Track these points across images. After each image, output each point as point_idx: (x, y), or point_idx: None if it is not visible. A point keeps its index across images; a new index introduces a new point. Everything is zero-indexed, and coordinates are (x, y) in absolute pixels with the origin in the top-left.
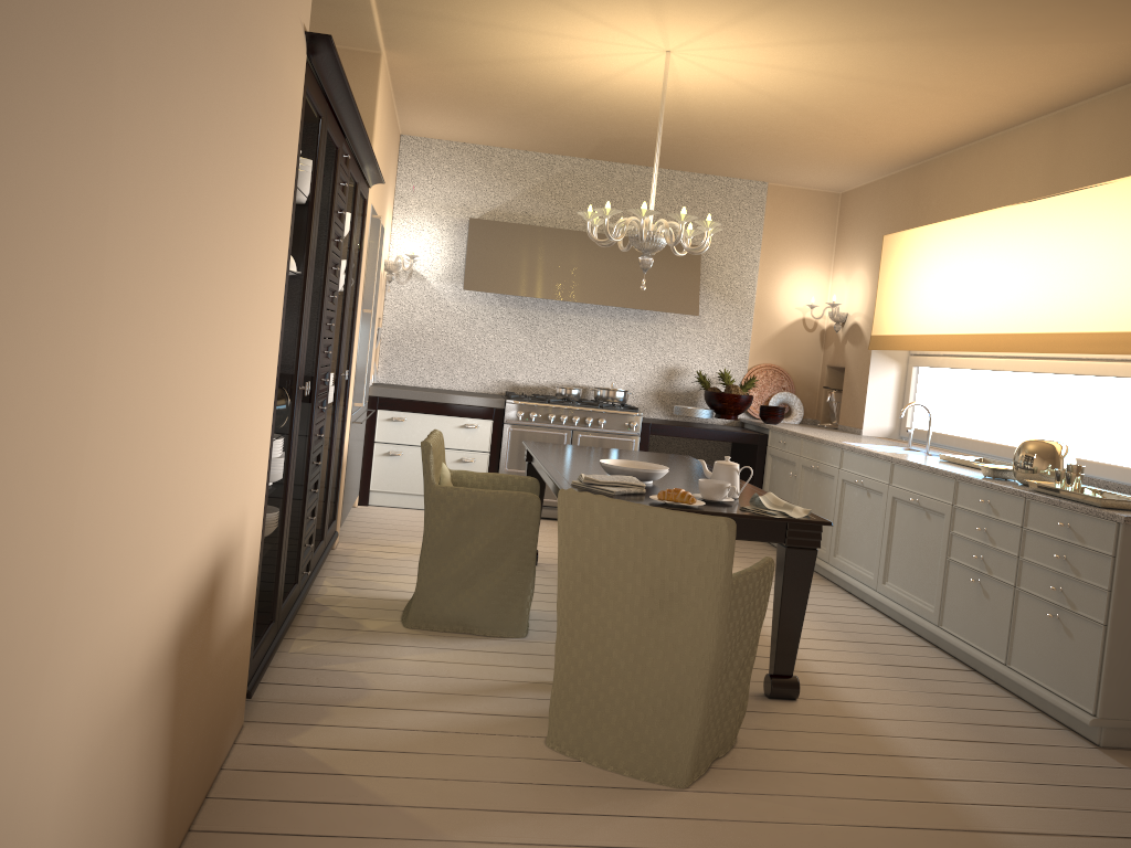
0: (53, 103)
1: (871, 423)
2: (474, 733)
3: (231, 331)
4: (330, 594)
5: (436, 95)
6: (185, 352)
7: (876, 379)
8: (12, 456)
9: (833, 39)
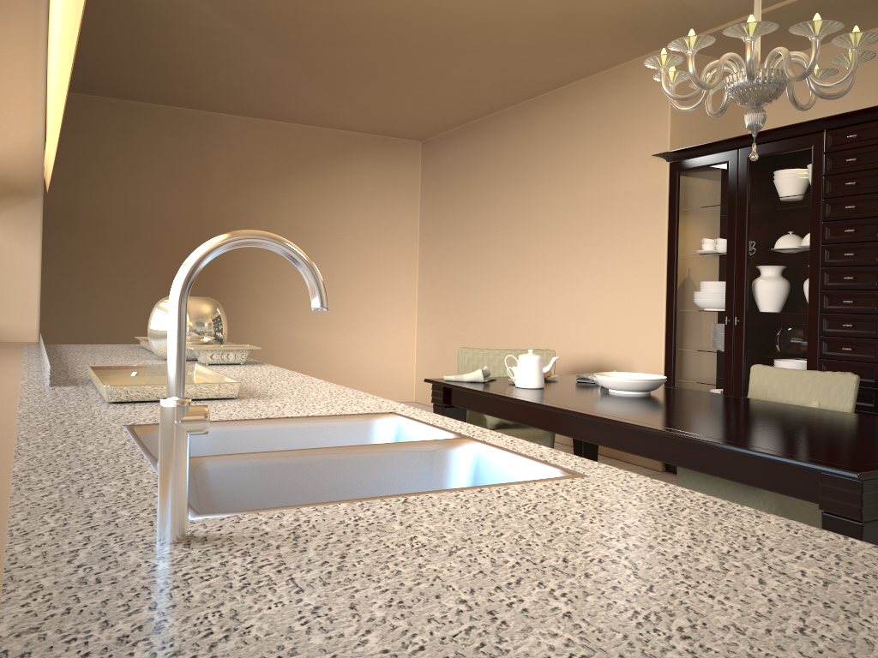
0: (512, 259)
1: None
2: None
3: (595, 289)
4: None
5: None
6: (562, 295)
7: None
8: (509, 308)
9: None
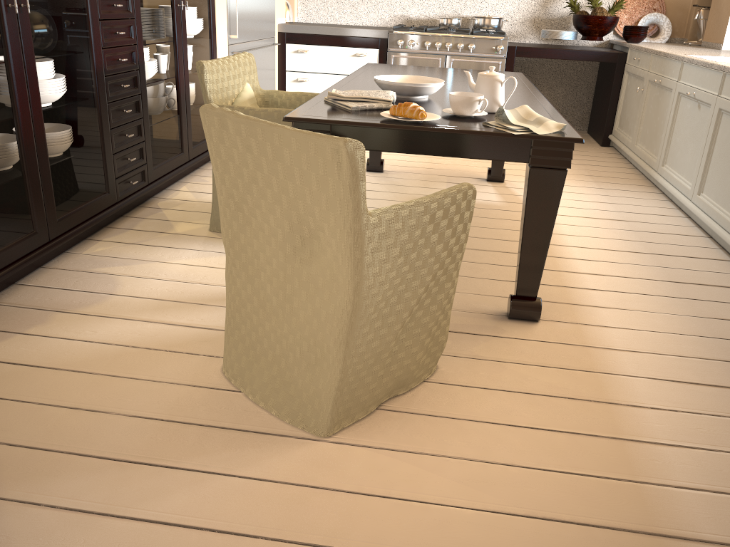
0: None
1: None
2: (162, 350)
3: None
4: (176, 198)
5: None
6: None
7: None
8: None
9: None
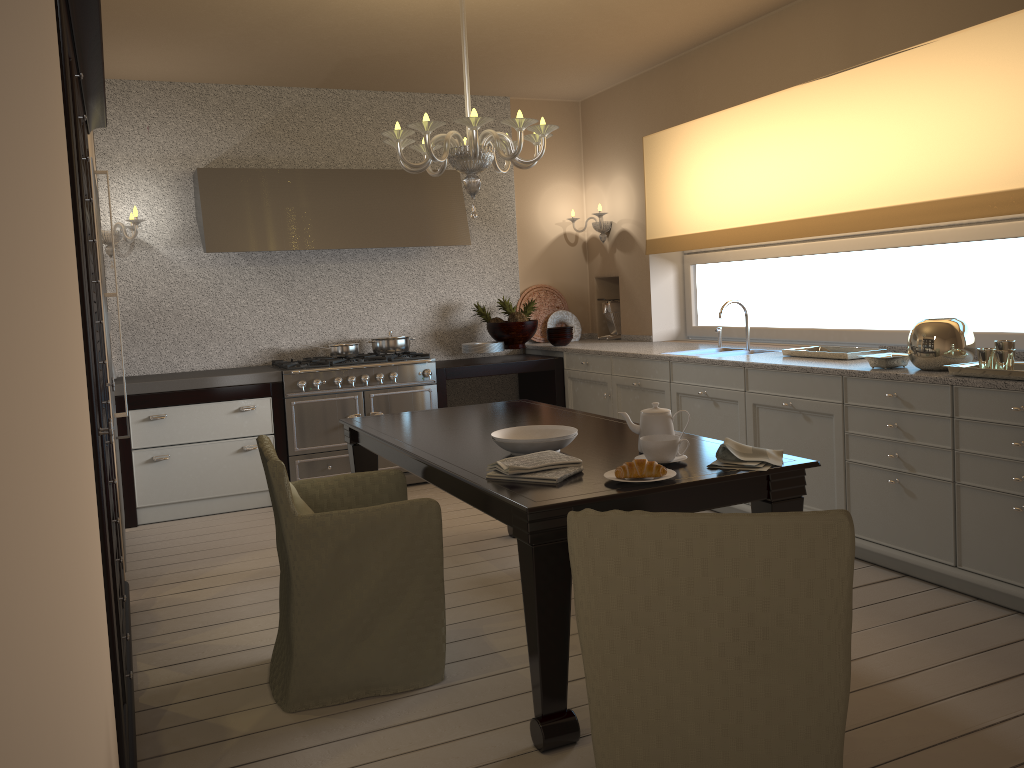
0: None
1: (659, 328)
2: None
3: (60, 394)
4: (157, 684)
5: (142, 16)
6: (25, 533)
7: (657, 283)
8: None
9: None
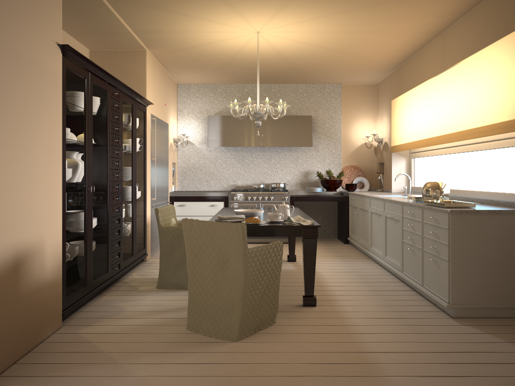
0: None
1: (396, 186)
2: (158, 325)
3: (10, 163)
4: (133, 278)
5: (180, 65)
6: None
7: (395, 166)
8: None
9: (321, 16)
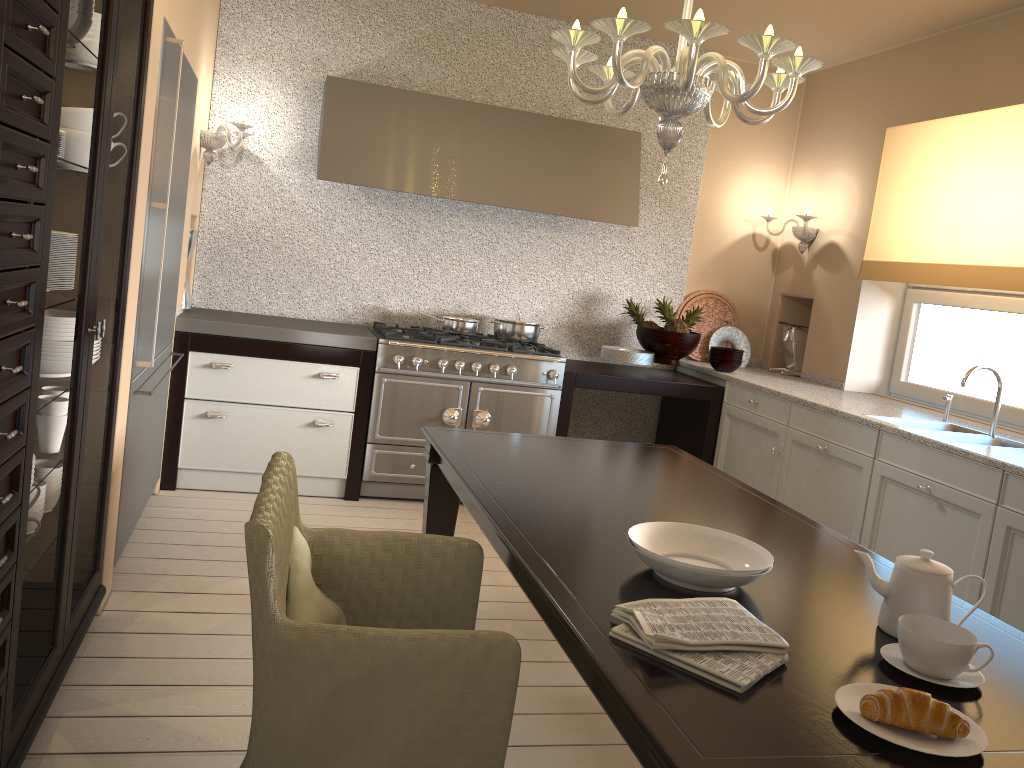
0: None
1: (856, 374)
2: None
3: None
4: None
5: None
6: None
7: (865, 317)
8: None
9: None
